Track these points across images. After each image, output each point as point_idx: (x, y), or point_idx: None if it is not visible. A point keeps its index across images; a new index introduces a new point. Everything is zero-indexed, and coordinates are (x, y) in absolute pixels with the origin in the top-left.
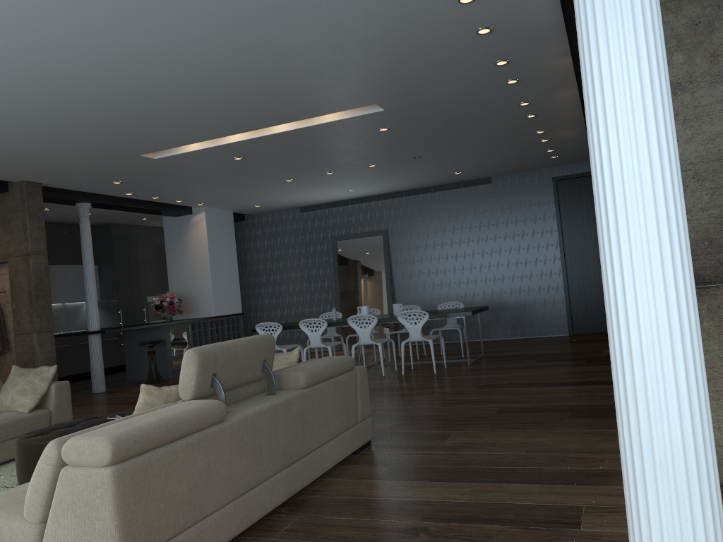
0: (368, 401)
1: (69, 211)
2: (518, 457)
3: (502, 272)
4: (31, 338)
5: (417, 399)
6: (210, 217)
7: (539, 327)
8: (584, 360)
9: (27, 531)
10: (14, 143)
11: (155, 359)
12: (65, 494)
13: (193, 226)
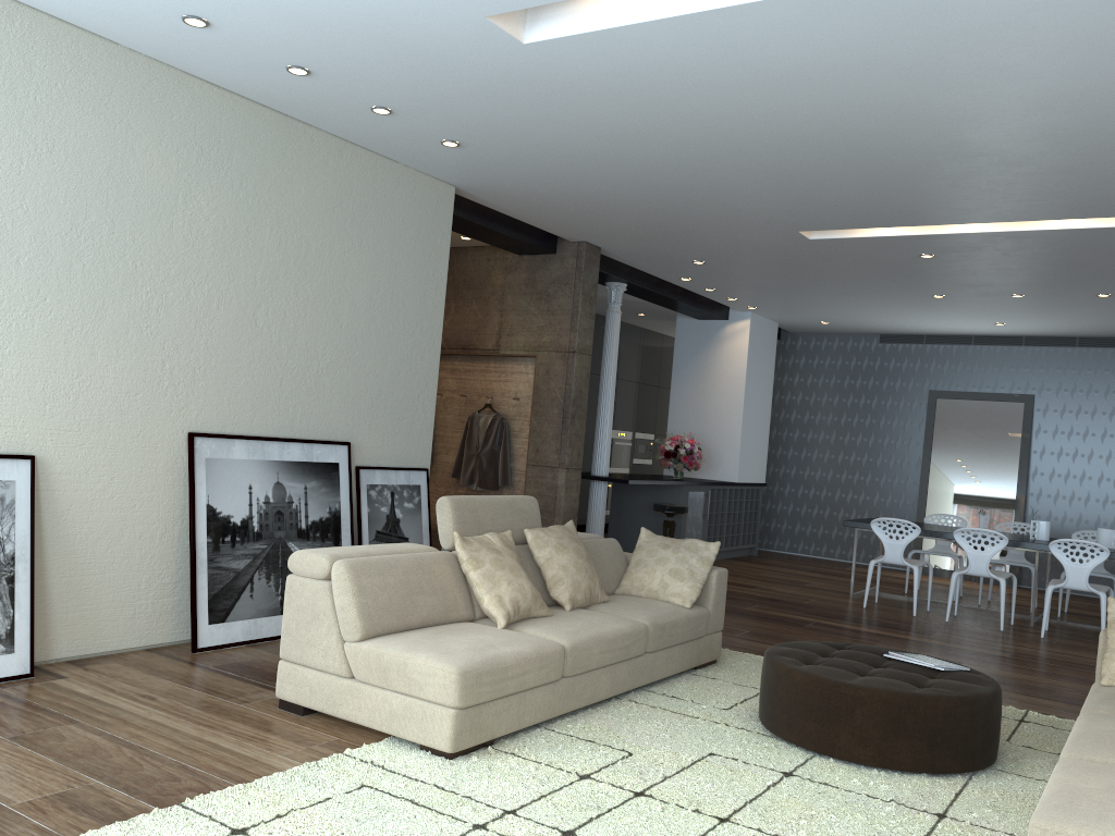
0: None
1: None
2: None
3: None
4: (554, 475)
5: None
6: (753, 329)
7: None
8: None
9: None
10: (664, 192)
11: (672, 535)
12: None
13: (726, 339)
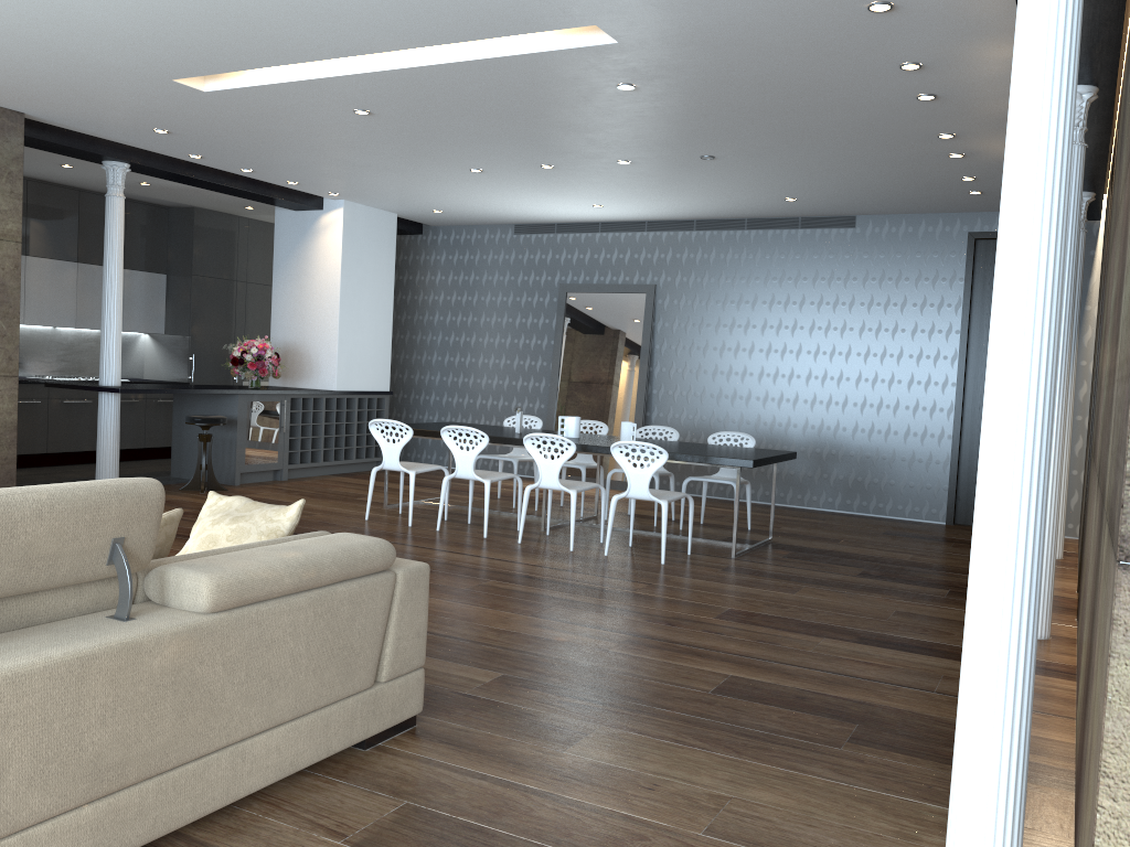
0: (420, 637)
1: None
2: (680, 845)
3: (845, 391)
4: None
5: (590, 619)
6: (351, 220)
7: (895, 502)
8: (947, 590)
9: None
10: None
11: (210, 450)
12: None
13: (322, 232)
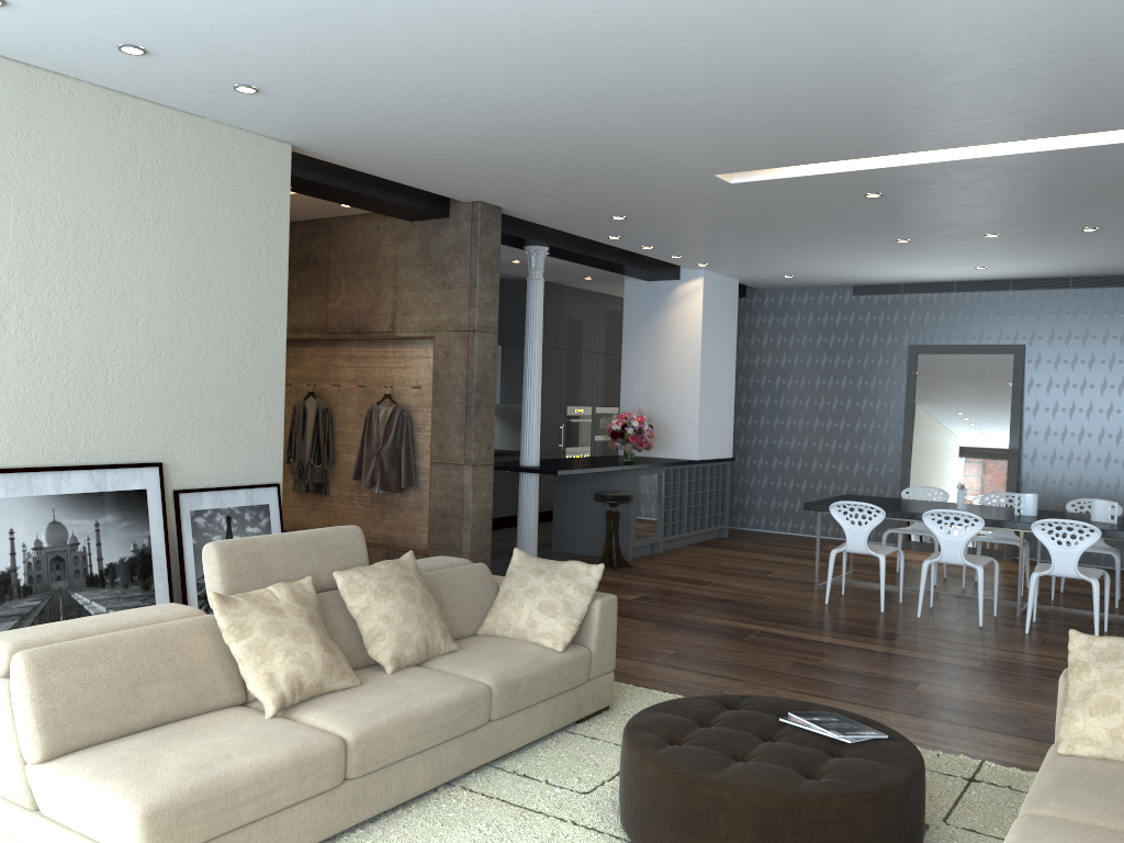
0: None
1: None
2: None
3: None
4: (460, 474)
5: None
6: (708, 289)
7: None
8: None
9: None
10: (534, 135)
11: (617, 527)
12: None
13: (678, 301)
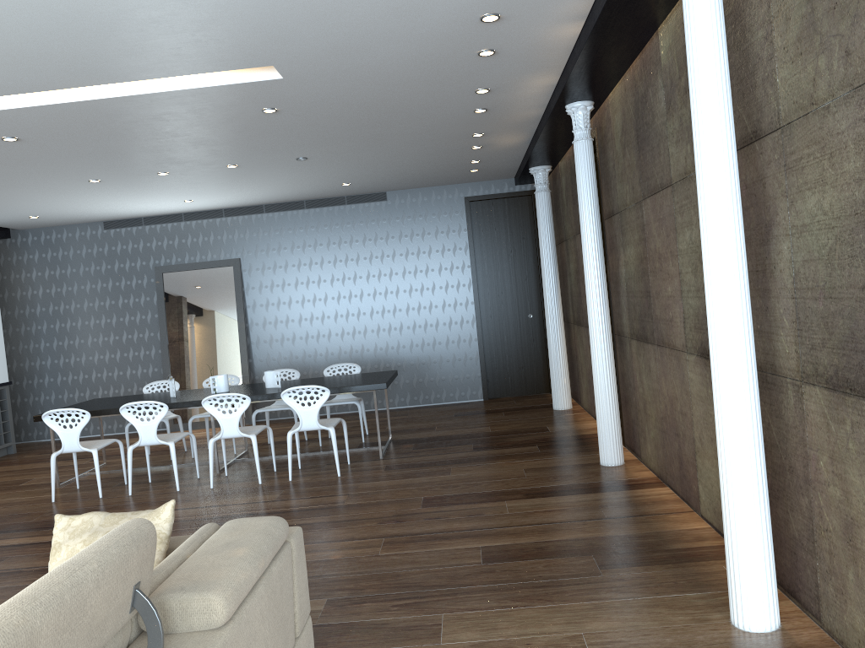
0: (307, 589)
1: None
2: None
3: (400, 319)
4: None
5: (339, 535)
6: None
7: (447, 391)
8: (536, 446)
9: None
10: None
11: None
12: None
13: None
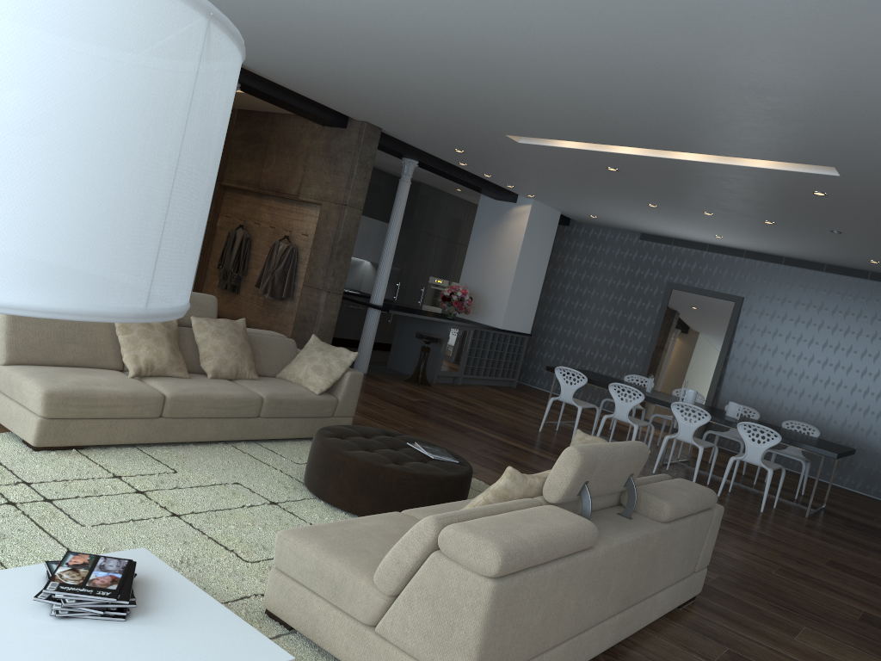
0: (711, 549)
1: (388, 160)
2: None
3: None
4: (319, 295)
5: (744, 547)
6: (534, 213)
7: None
8: None
9: (372, 597)
10: (384, 88)
11: (427, 358)
12: (429, 582)
13: (512, 218)
